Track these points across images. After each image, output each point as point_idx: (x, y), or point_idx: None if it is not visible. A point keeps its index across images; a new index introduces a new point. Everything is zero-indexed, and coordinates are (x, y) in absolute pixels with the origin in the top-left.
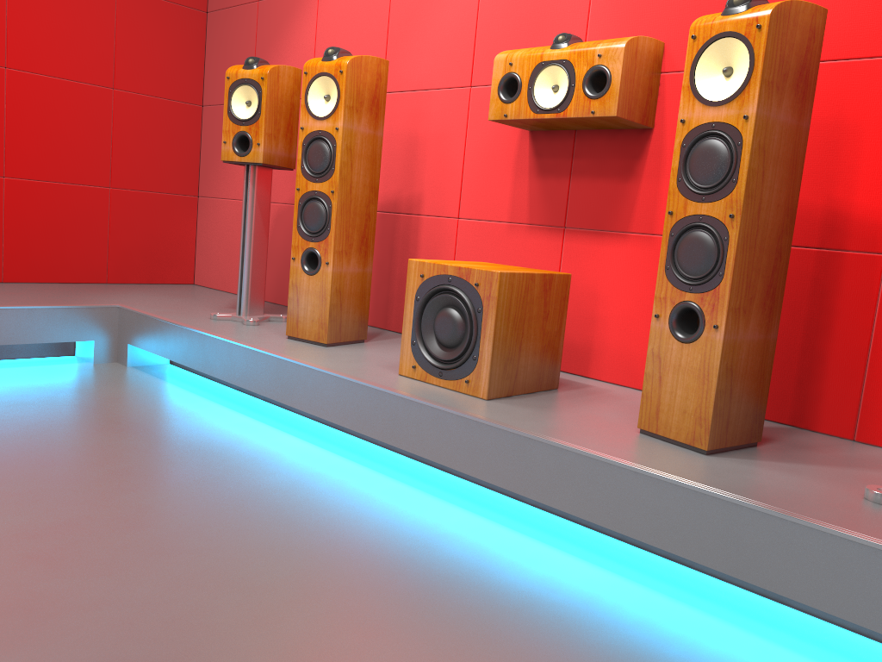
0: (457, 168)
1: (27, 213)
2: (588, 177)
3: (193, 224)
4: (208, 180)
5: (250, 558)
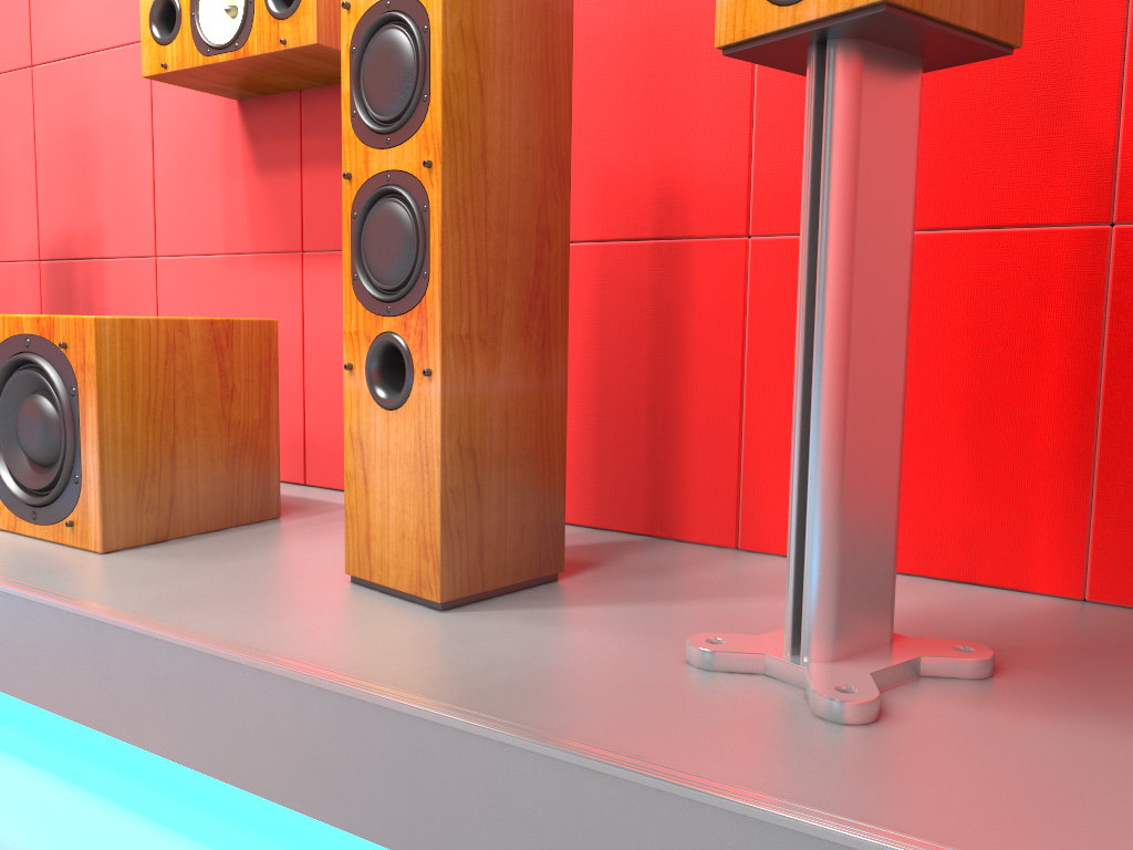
0: (146, 175)
1: None
2: (326, 164)
3: None
4: None
5: None
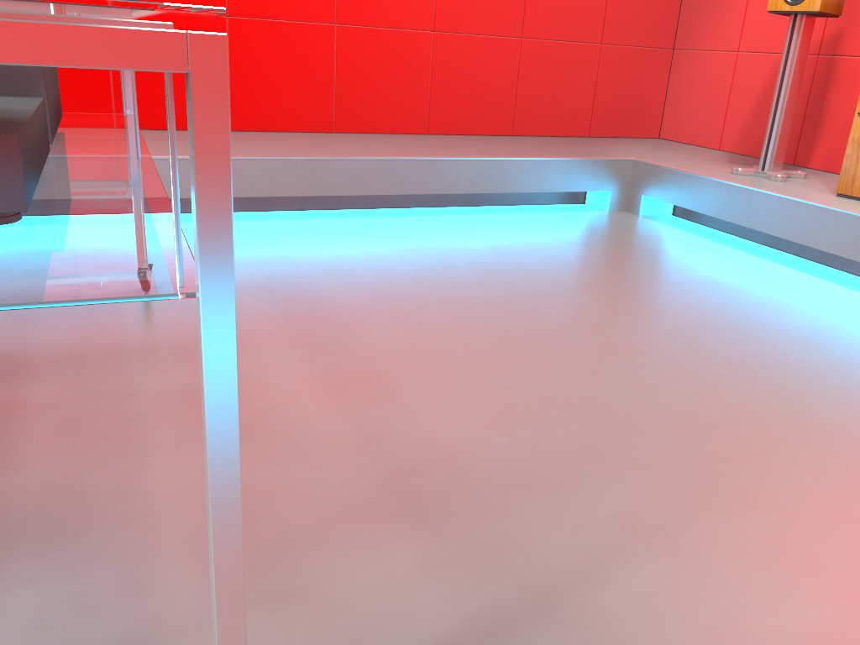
0: None
1: (534, 71)
2: None
3: (665, 78)
4: (687, 32)
5: None
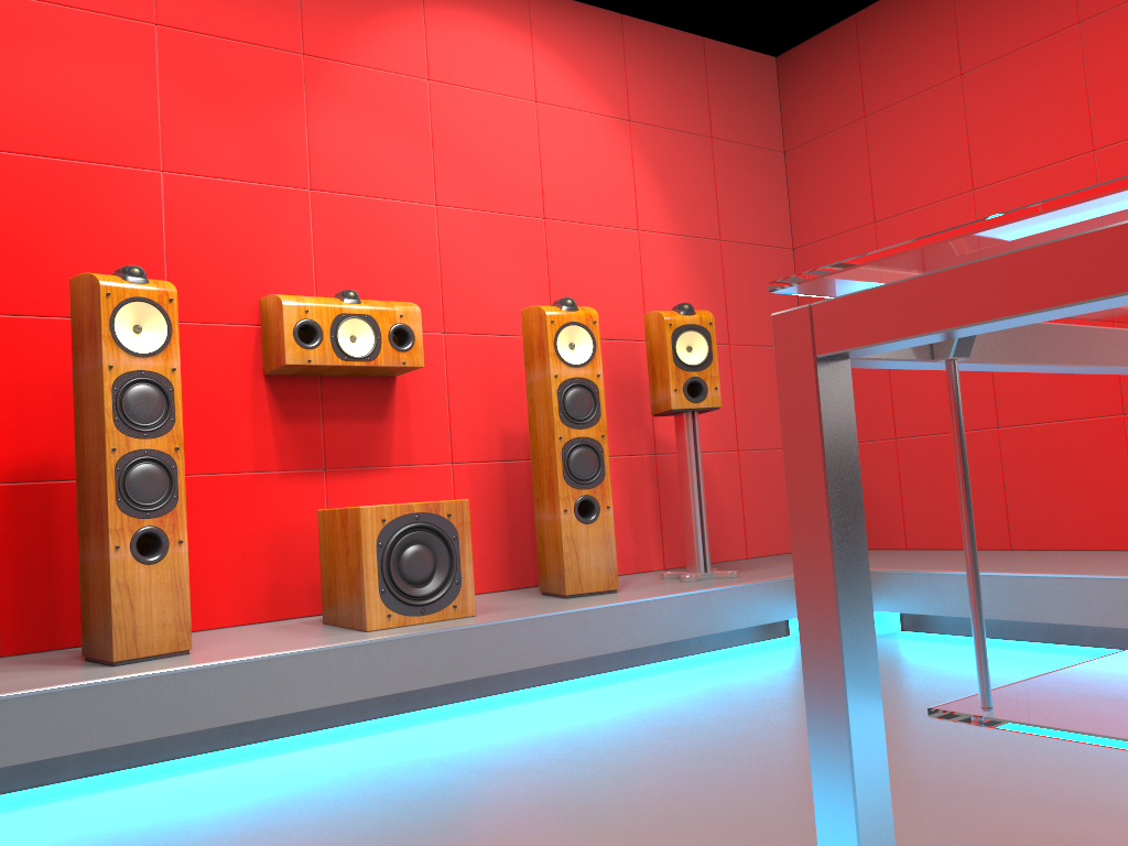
0: None
1: None
2: (342, 419)
3: None
4: None
5: (646, 737)
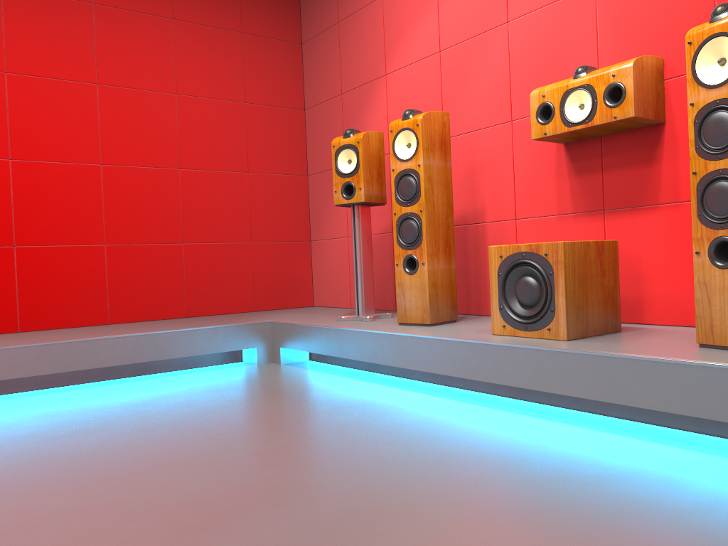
0: (509, 182)
1: (199, 266)
2: (617, 168)
3: (309, 261)
4: (316, 228)
5: (415, 458)
